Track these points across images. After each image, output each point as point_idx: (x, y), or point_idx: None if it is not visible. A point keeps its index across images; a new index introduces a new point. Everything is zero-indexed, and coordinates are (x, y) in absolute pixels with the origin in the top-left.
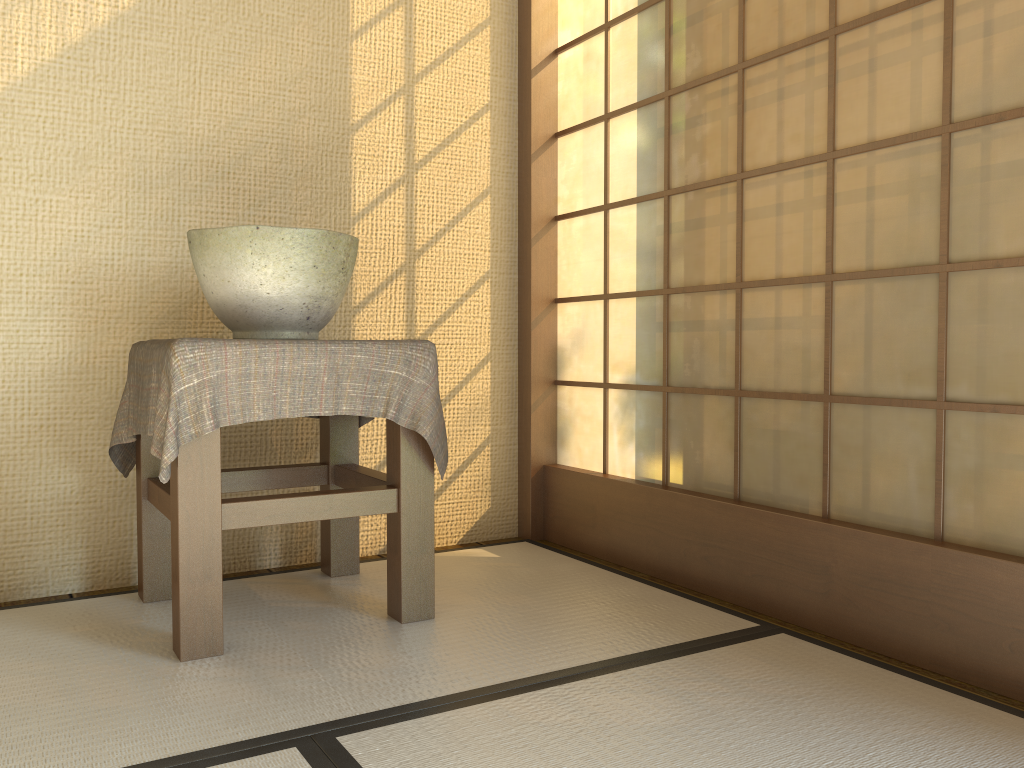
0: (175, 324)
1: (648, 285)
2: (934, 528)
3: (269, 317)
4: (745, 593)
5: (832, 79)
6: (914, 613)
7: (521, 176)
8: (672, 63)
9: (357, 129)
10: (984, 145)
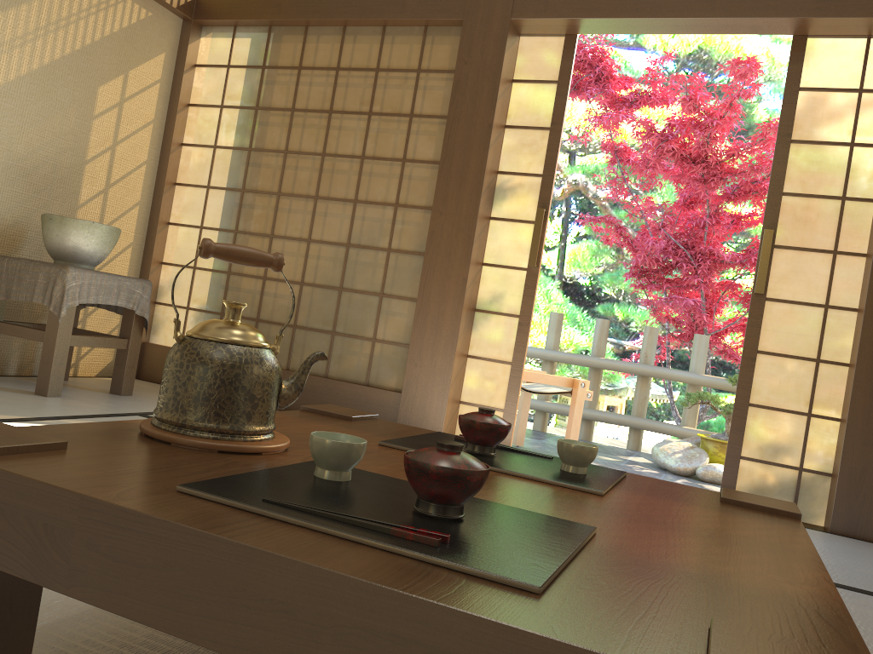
0: None
1: (220, 268)
2: (325, 373)
3: (85, 259)
4: None
5: (314, 214)
6: (315, 400)
7: (155, 199)
8: (247, 178)
9: (88, 163)
10: (358, 254)
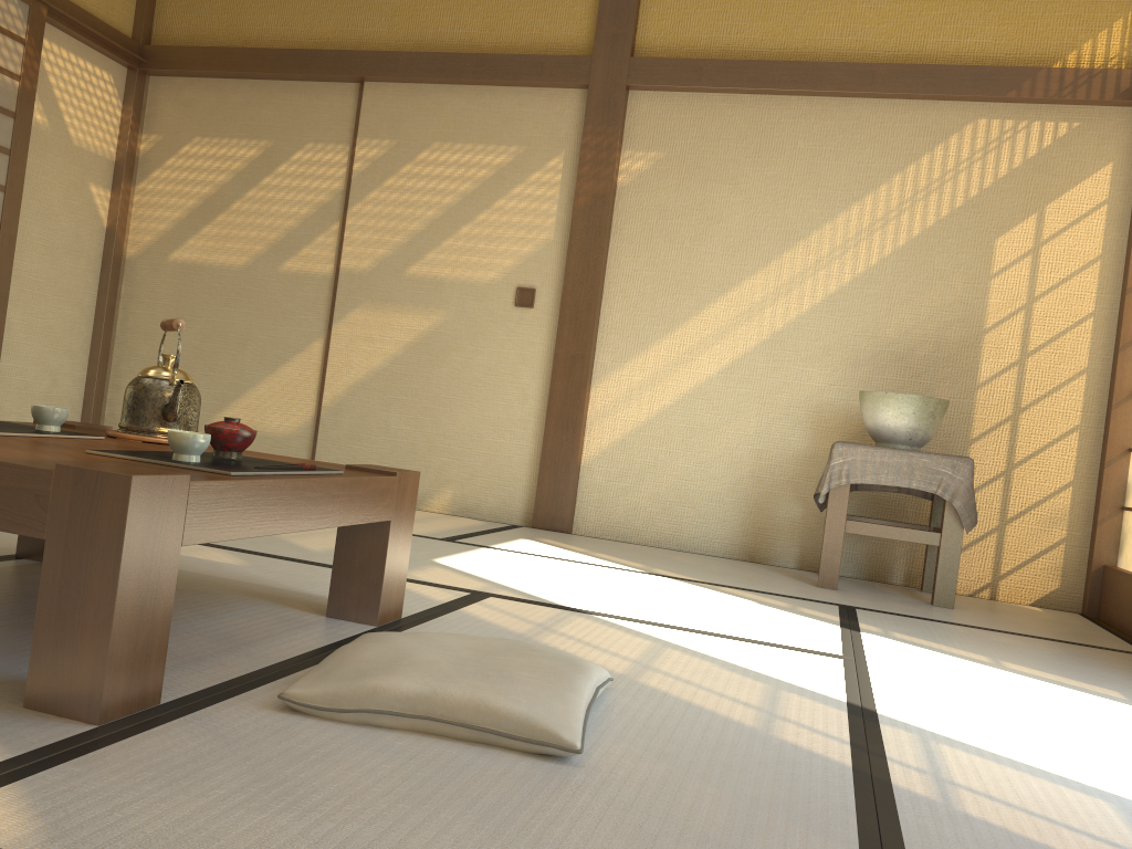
0: (861, 438)
1: None
2: None
3: (889, 436)
4: None
5: None
6: None
7: (1113, 361)
8: None
9: (987, 332)
10: None
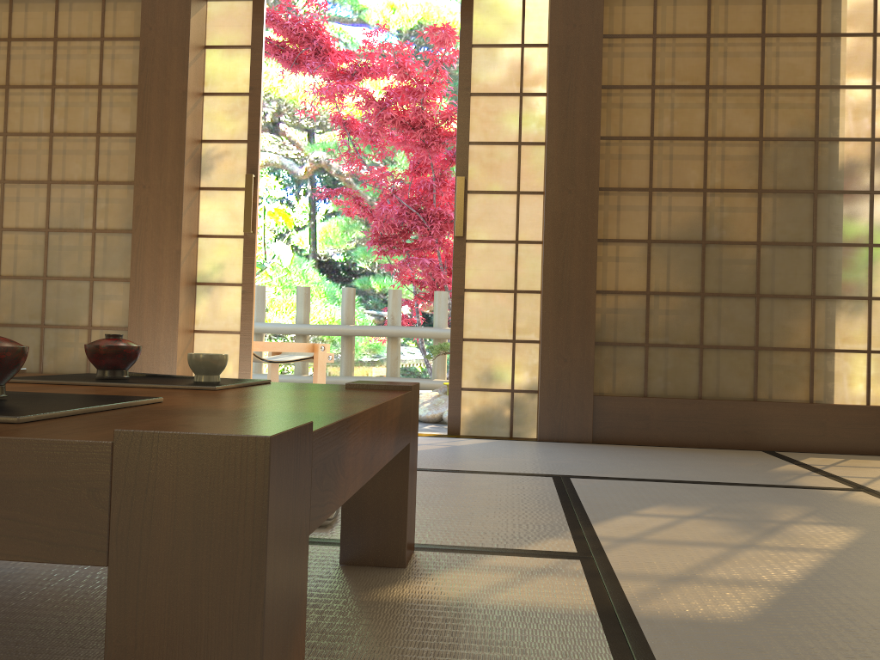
0: None
1: None
2: (39, 370)
3: None
4: None
5: (2, 200)
6: None
7: None
8: None
9: None
10: (60, 238)
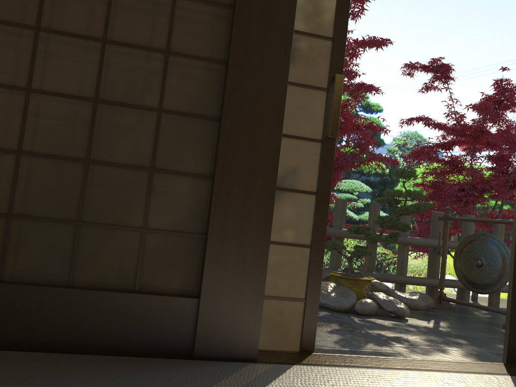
0: None
1: None
2: (69, 280)
3: None
4: None
5: (35, 52)
6: (59, 322)
7: None
8: None
9: None
10: (113, 113)
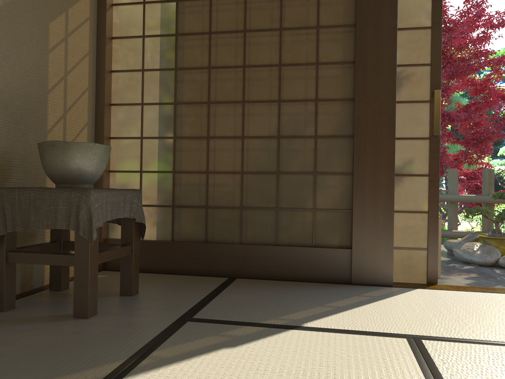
0: None
1: (164, 169)
2: (276, 242)
3: (88, 179)
4: (214, 271)
5: (244, 115)
6: (273, 265)
7: (97, 119)
8: (177, 93)
9: (49, 92)
10: (288, 143)
